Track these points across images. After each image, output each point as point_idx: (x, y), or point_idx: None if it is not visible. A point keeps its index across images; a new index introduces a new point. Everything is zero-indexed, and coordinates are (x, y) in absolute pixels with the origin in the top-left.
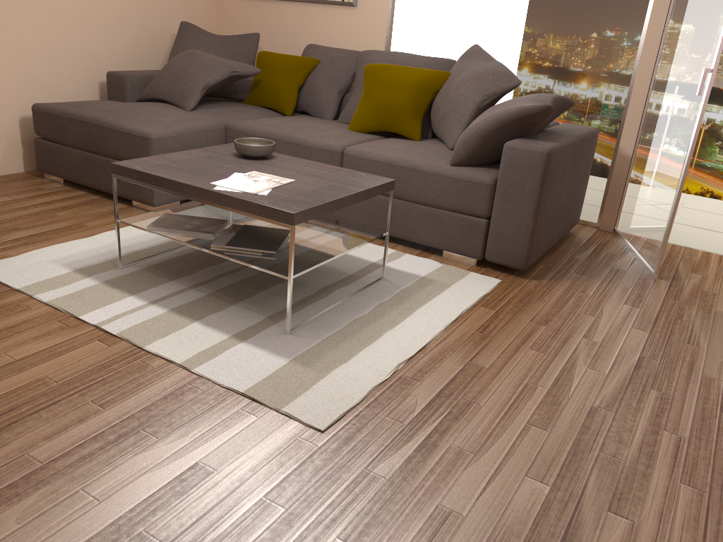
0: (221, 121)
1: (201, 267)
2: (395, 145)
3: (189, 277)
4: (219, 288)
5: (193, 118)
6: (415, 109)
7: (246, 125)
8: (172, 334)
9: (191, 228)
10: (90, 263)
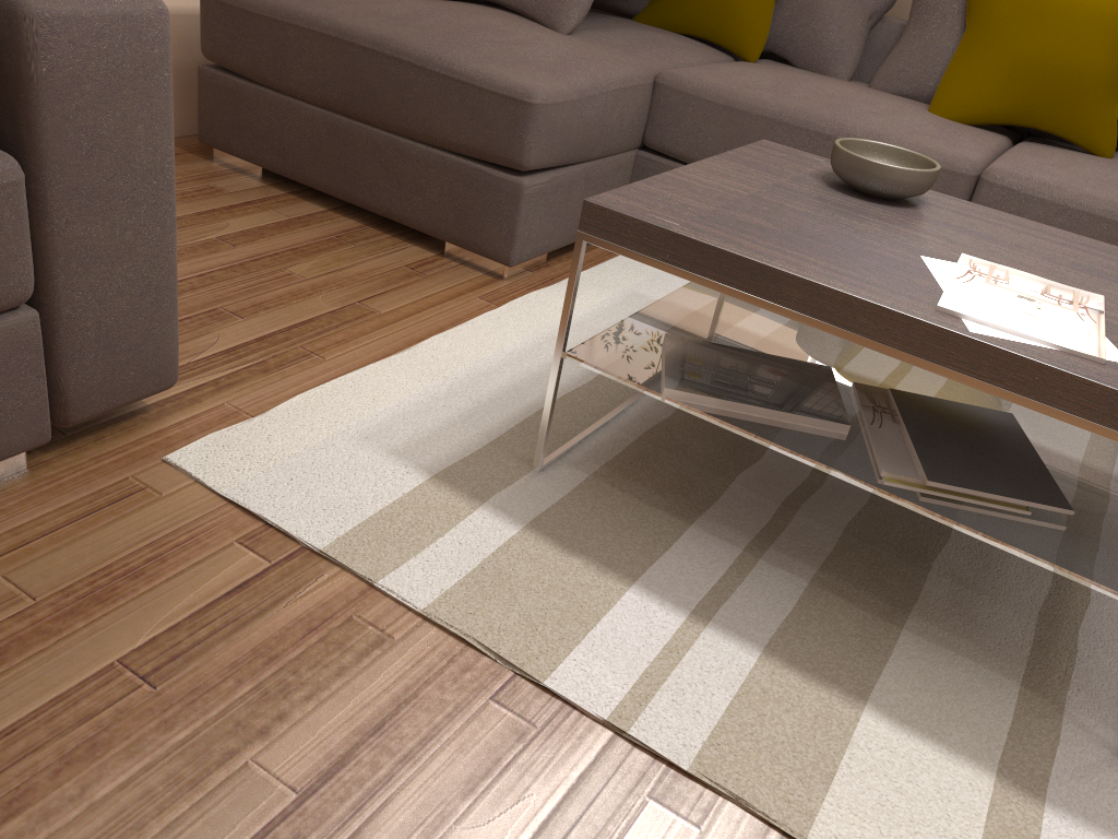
0: (645, 66)
1: (726, 474)
2: (1092, 170)
3: (722, 511)
4: (822, 559)
5: (591, 54)
6: (1113, 82)
7: (710, 84)
8: (842, 768)
9: (777, 398)
10: (455, 449)
